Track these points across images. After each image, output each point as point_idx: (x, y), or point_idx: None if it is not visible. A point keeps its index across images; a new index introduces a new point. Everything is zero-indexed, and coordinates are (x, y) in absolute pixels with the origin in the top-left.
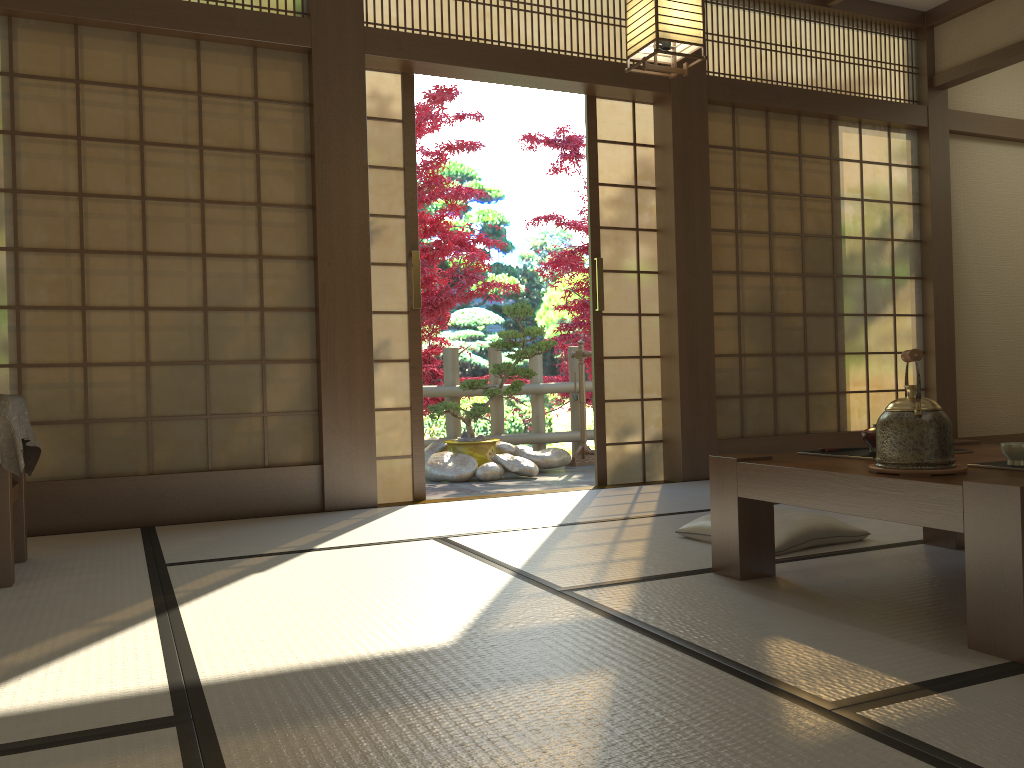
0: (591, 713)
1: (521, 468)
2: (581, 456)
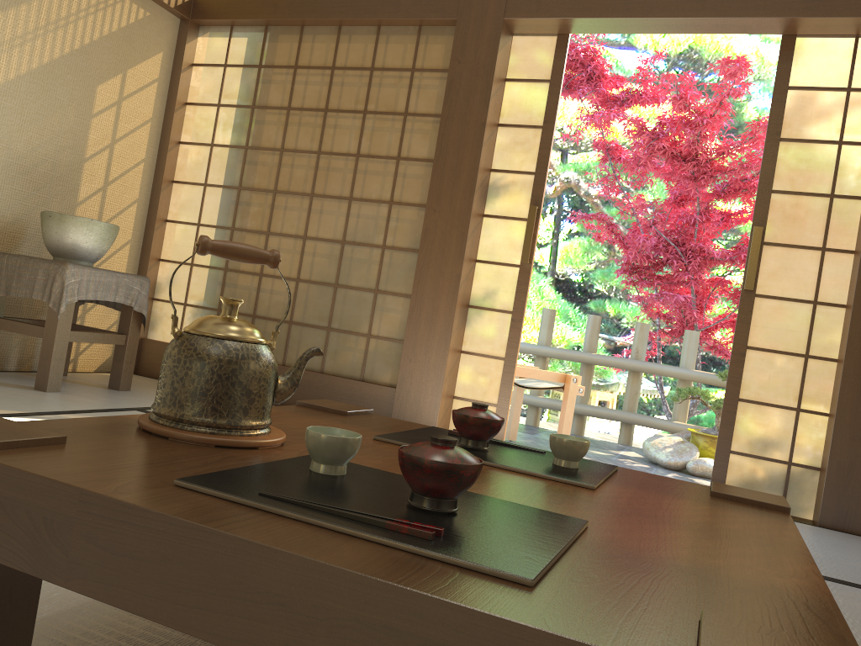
0: None
1: None
2: None
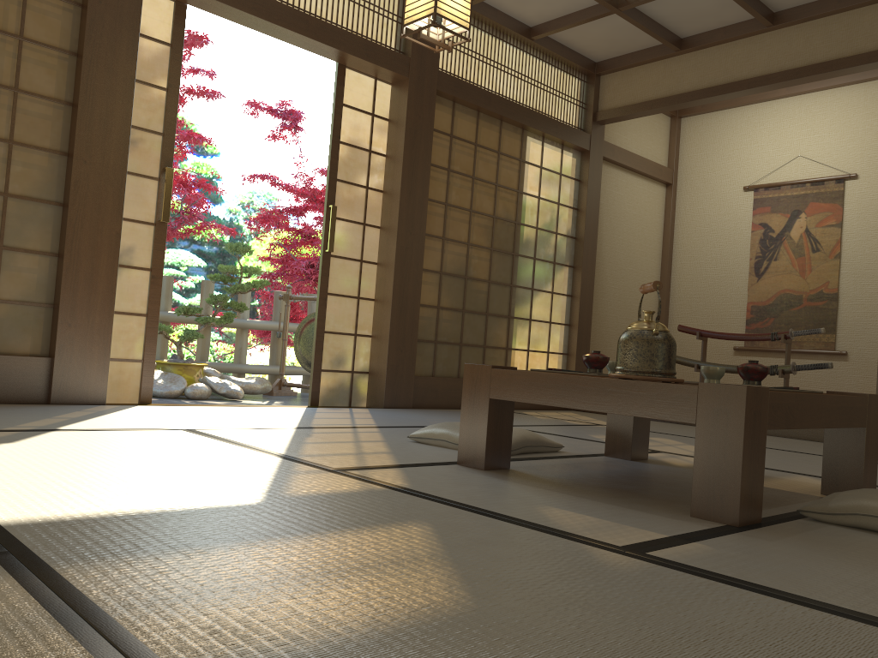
0: (430, 551)
1: (229, 390)
2: (278, 387)
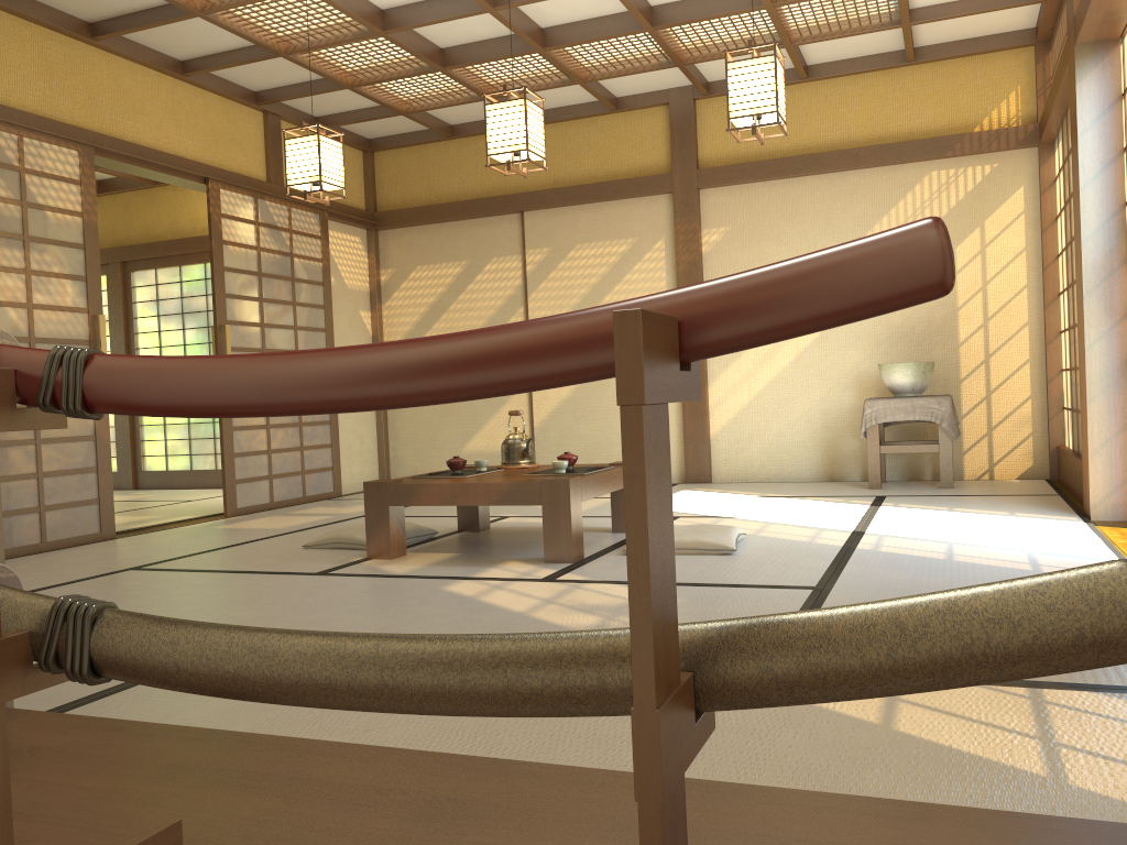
0: None
1: None
2: None
